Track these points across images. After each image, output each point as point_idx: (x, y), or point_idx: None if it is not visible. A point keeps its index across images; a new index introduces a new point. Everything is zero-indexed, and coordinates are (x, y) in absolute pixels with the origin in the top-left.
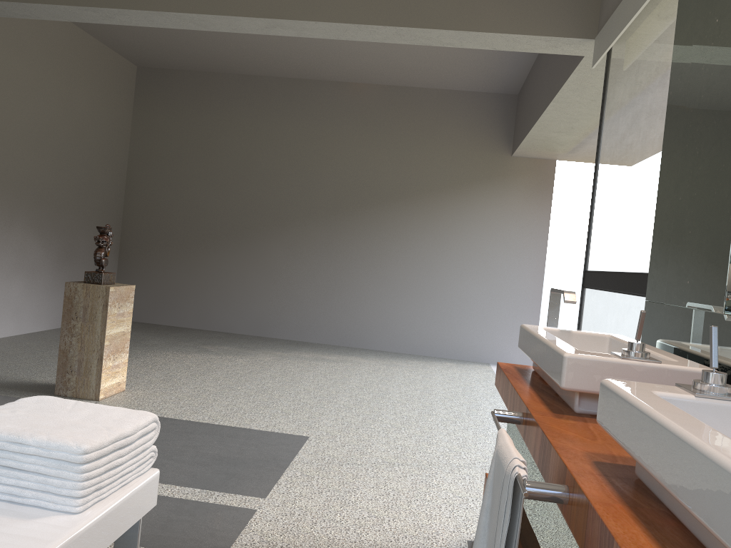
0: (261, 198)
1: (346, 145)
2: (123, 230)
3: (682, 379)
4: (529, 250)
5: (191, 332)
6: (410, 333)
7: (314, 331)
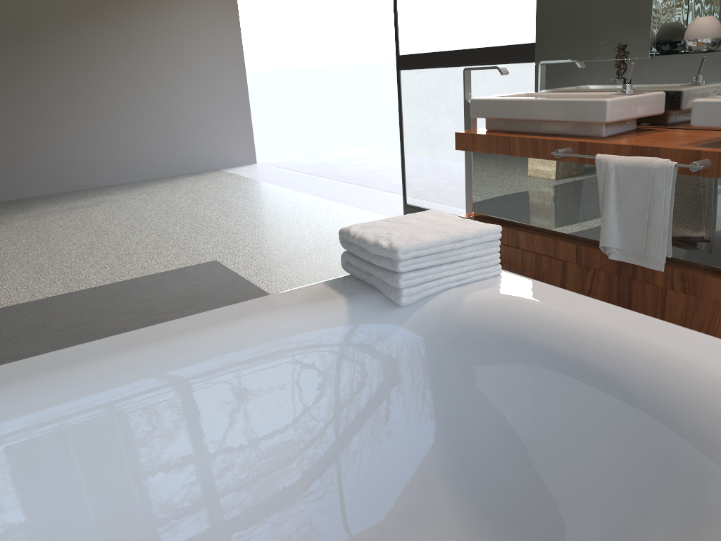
0: None
1: None
2: None
3: (652, 100)
4: (227, 51)
5: None
6: (135, 160)
7: (27, 184)
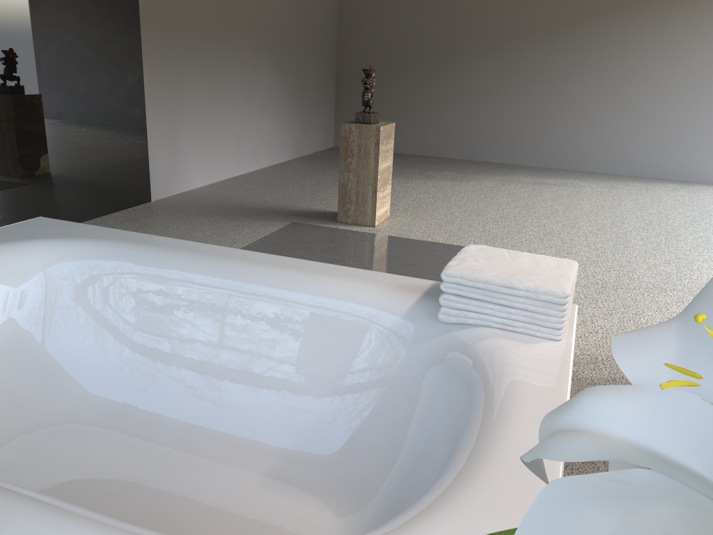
0: (472, 19)
1: None
2: (337, 62)
3: None
4: None
5: (408, 158)
6: (627, 154)
7: (525, 154)
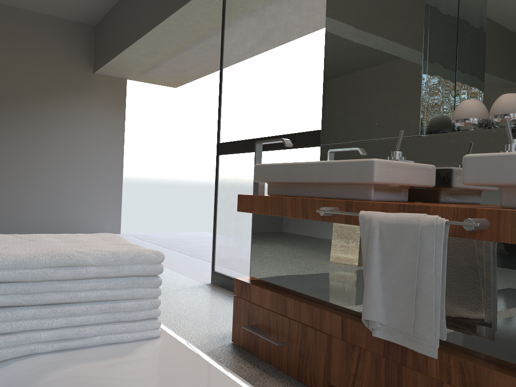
0: None
1: None
2: None
3: (423, 171)
4: (111, 145)
5: None
6: (15, 218)
7: None
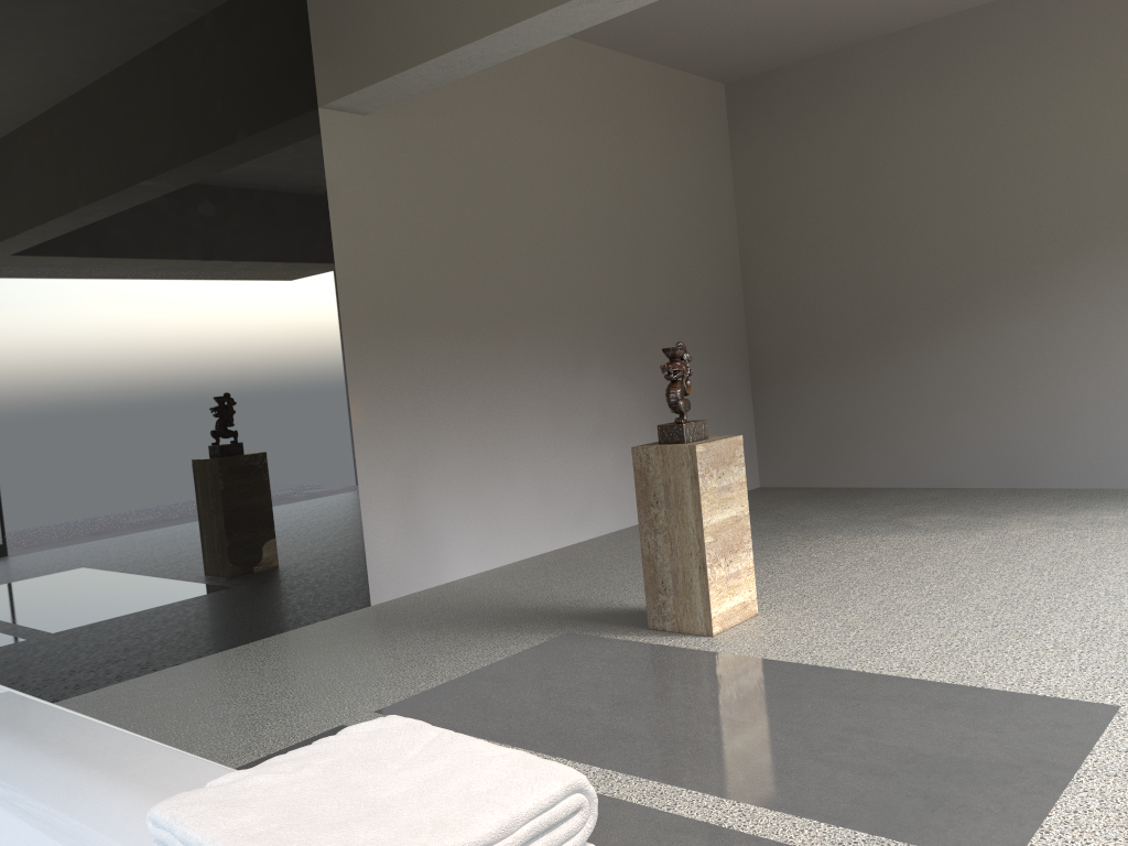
0: (969, 239)
1: (1126, 92)
2: (750, 346)
3: None
4: None
5: (885, 496)
6: None
7: (1124, 466)
